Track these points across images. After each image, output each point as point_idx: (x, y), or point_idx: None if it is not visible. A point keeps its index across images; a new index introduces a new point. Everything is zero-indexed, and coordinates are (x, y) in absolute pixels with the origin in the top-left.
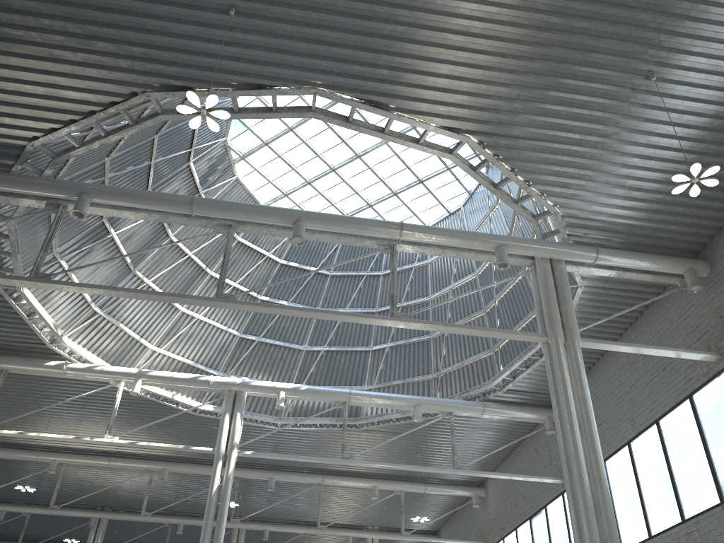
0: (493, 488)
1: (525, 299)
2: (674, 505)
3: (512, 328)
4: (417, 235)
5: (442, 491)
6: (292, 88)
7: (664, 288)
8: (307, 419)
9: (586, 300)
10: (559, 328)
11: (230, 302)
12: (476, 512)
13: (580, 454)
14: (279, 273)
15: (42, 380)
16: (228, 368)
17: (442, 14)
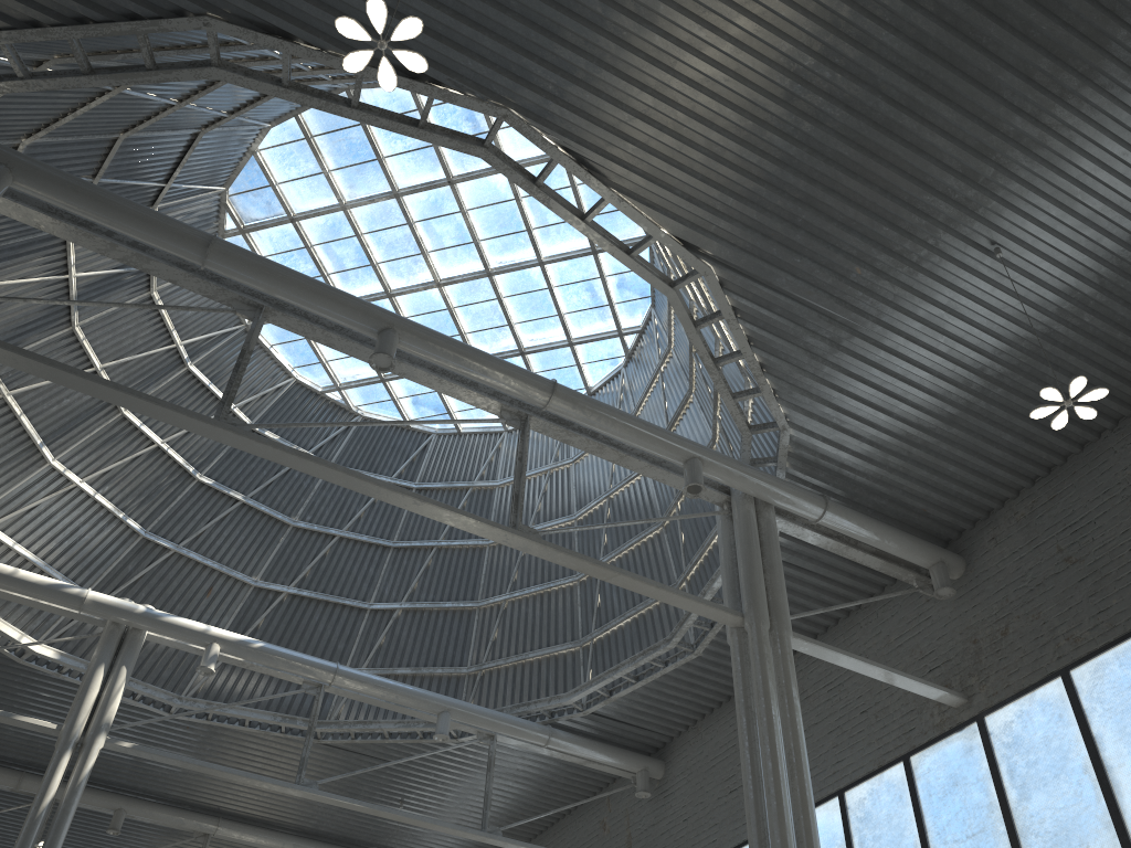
0: None
1: (655, 570)
2: None
3: (622, 613)
4: (574, 408)
5: None
6: (468, 96)
7: (882, 588)
8: (231, 708)
9: None
10: (765, 607)
11: (241, 435)
12: None
13: (788, 815)
14: None
15: None
16: (107, 589)
17: (753, 54)
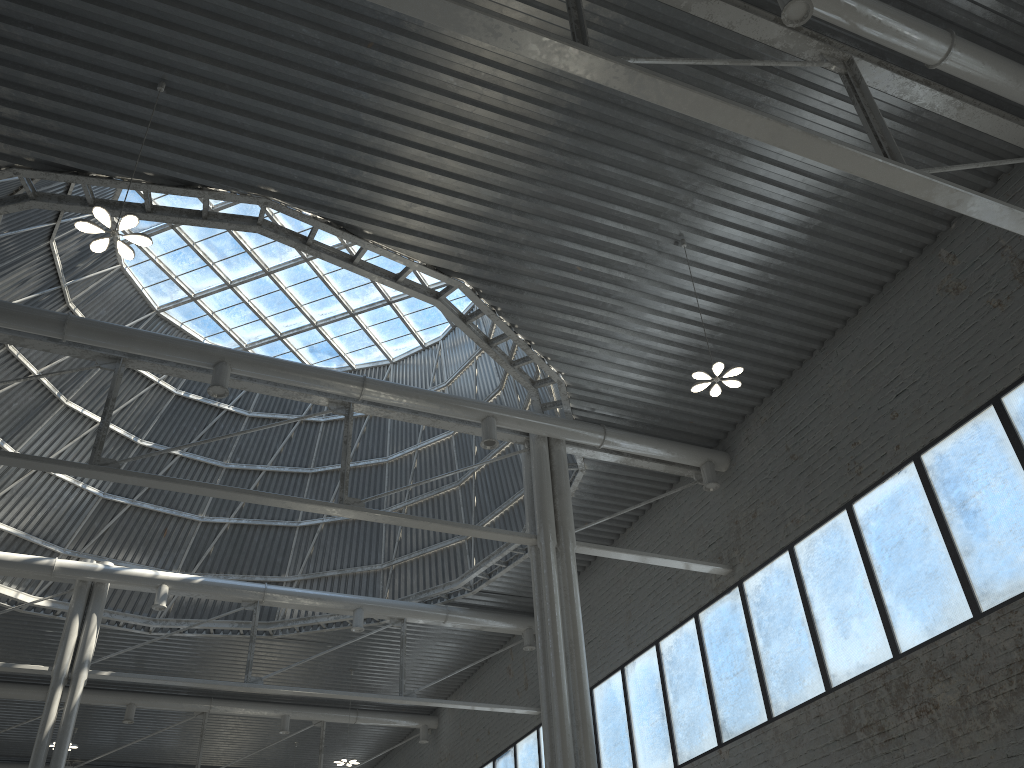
0: (448, 718)
1: (512, 474)
2: (667, 748)
3: (492, 510)
4: (383, 396)
5: (380, 722)
6: (233, 193)
7: (678, 479)
8: (197, 622)
9: (587, 487)
10: (552, 528)
11: (111, 473)
12: (423, 749)
13: (564, 692)
14: (172, 408)
15: None
16: (80, 544)
17: (444, 136)
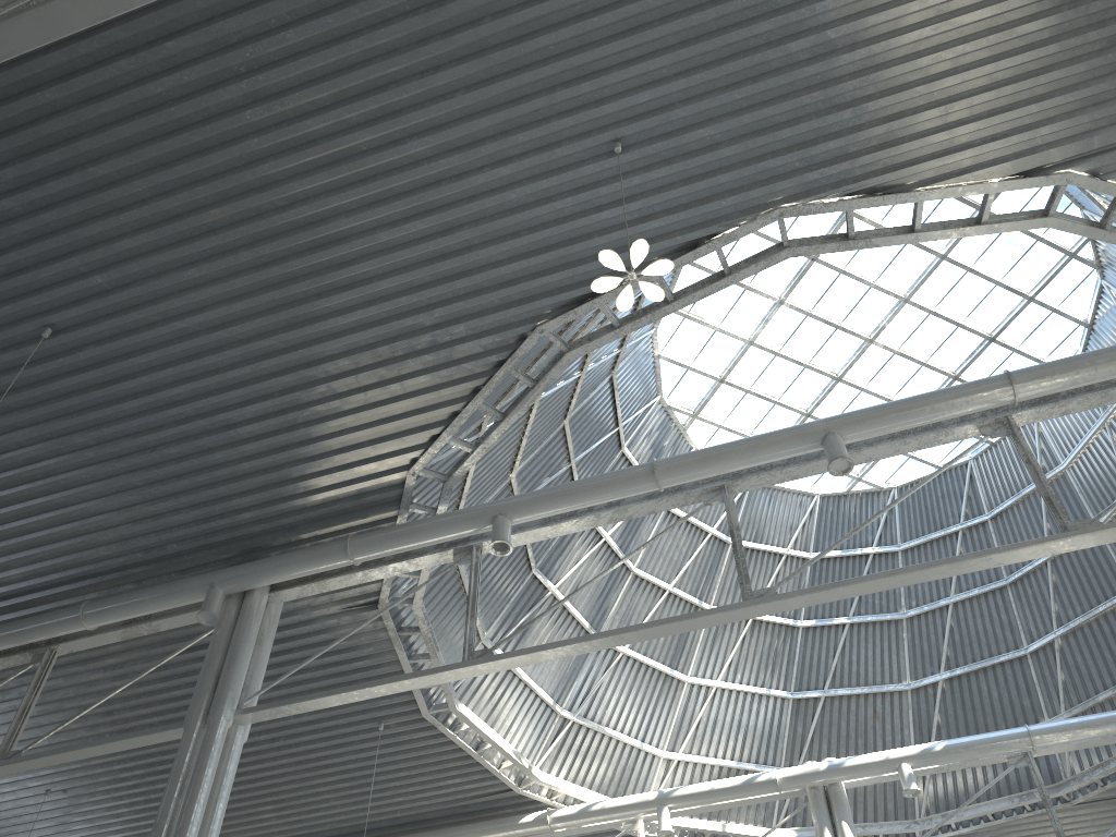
0: None
1: None
2: None
3: None
4: (1045, 382)
5: None
6: (742, 225)
7: None
8: (966, 810)
9: None
10: None
11: (770, 601)
12: None
13: None
14: (815, 575)
15: None
16: (794, 757)
17: None
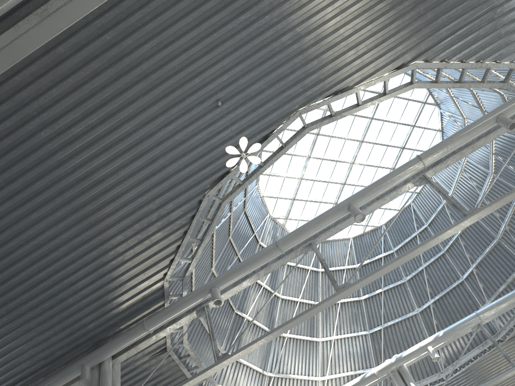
0: None
1: None
2: None
3: None
4: (434, 155)
5: None
6: (284, 123)
7: None
8: (461, 359)
9: None
10: None
11: (348, 288)
12: None
13: None
14: (361, 274)
15: None
16: (378, 360)
17: None
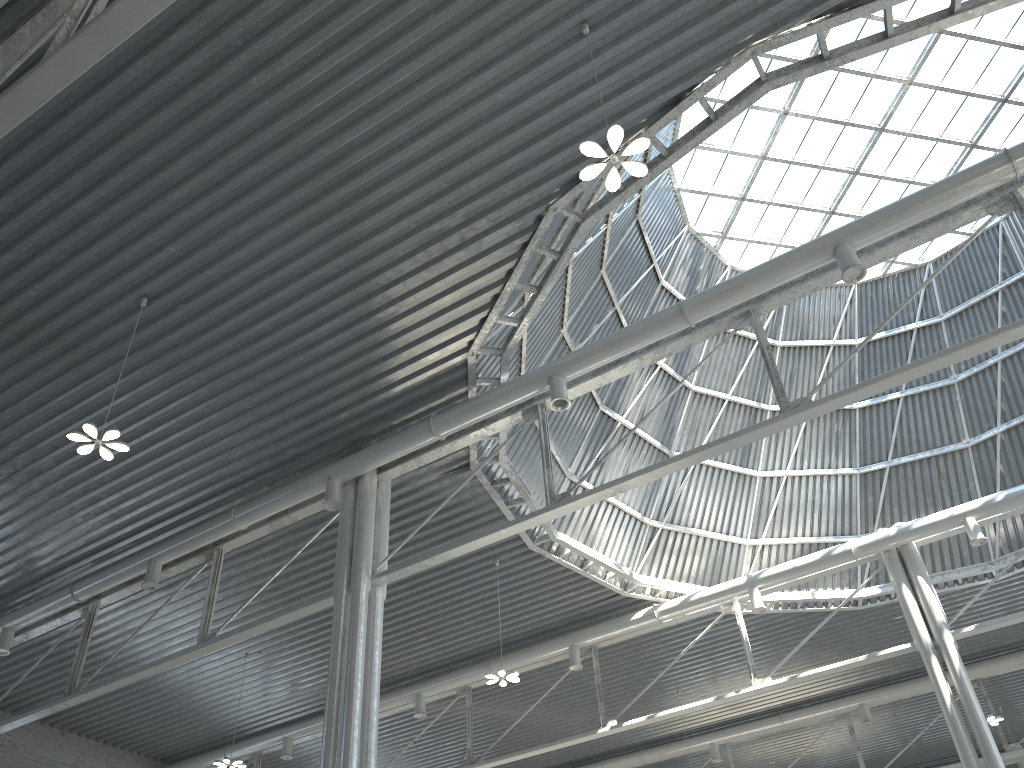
0: None
1: None
2: None
3: None
4: None
5: None
6: (718, 71)
7: None
8: None
9: None
10: None
11: (806, 409)
12: None
13: None
14: (864, 359)
15: (640, 642)
16: (869, 525)
17: None
